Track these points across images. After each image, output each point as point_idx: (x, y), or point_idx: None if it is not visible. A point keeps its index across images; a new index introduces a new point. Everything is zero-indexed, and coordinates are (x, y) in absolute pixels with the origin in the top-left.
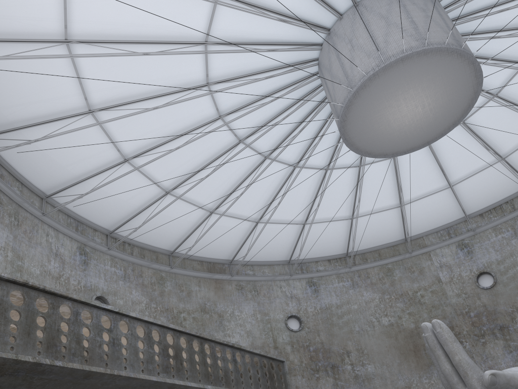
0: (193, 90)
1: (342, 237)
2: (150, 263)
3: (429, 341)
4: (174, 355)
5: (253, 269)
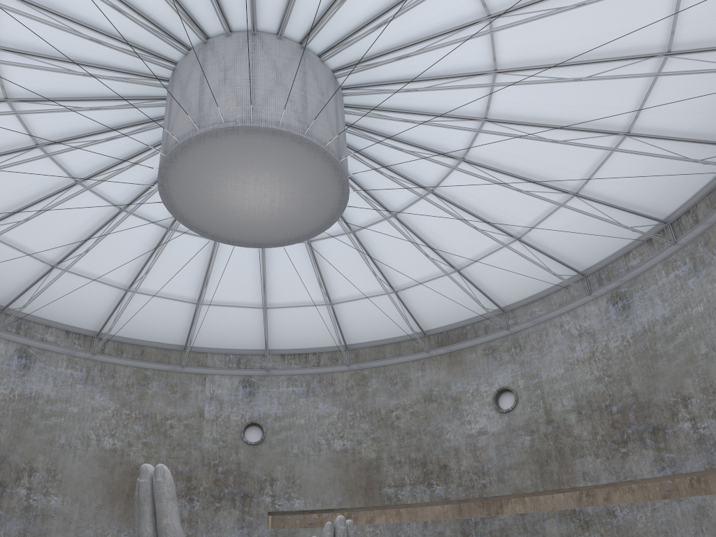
0: None
1: (102, 309)
2: None
3: (141, 490)
4: None
5: None
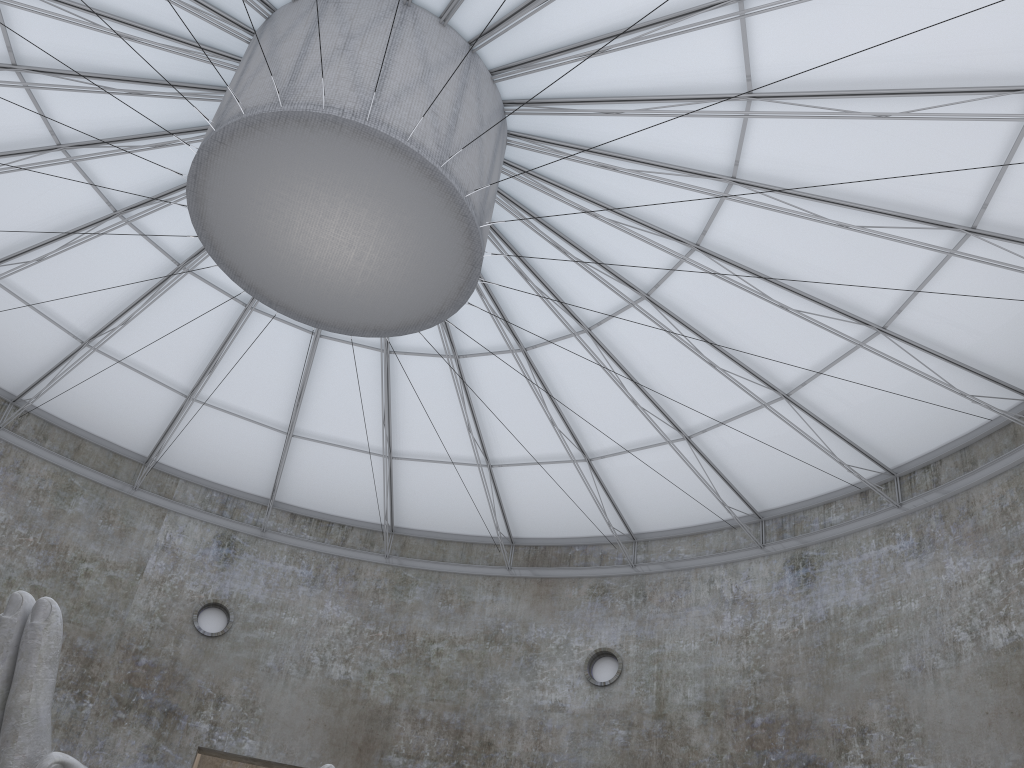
0: None
1: (35, 363)
2: None
3: None
4: None
5: None
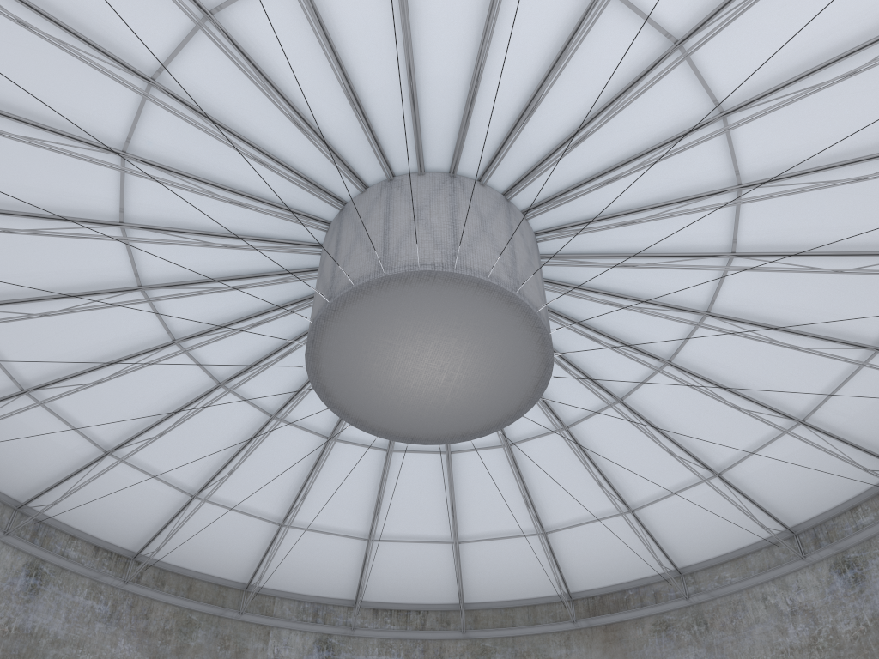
0: (117, 69)
1: (152, 521)
2: None
3: None
4: None
5: None
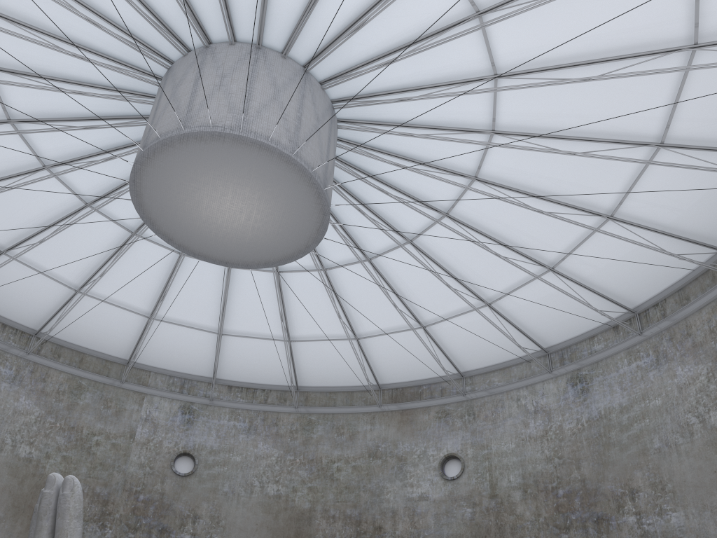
0: None
1: (47, 307)
2: None
3: (43, 502)
4: None
5: None
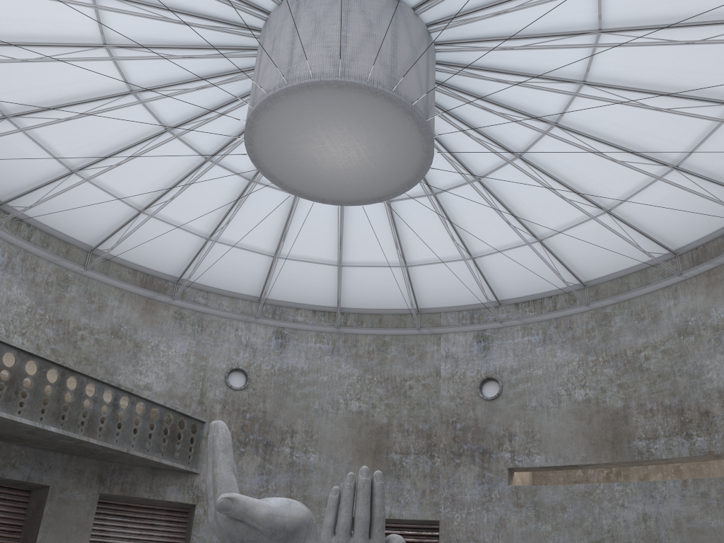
0: (88, 49)
1: (332, 287)
2: (54, 257)
3: (208, 444)
4: (9, 380)
5: (208, 297)
